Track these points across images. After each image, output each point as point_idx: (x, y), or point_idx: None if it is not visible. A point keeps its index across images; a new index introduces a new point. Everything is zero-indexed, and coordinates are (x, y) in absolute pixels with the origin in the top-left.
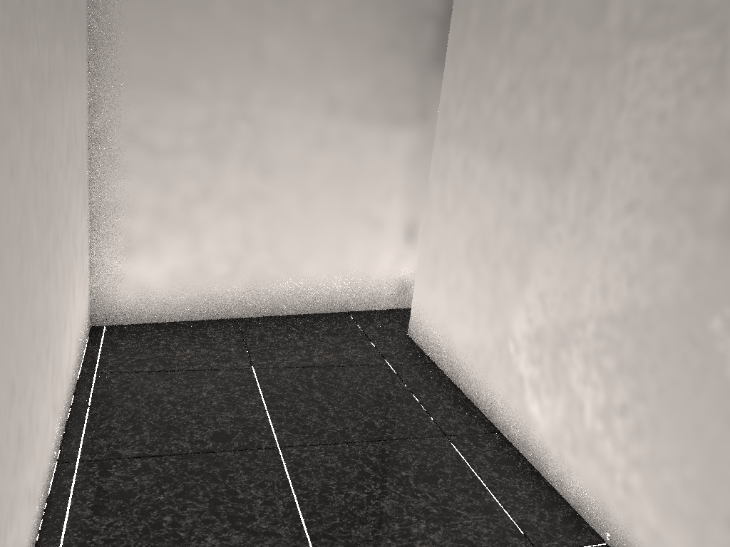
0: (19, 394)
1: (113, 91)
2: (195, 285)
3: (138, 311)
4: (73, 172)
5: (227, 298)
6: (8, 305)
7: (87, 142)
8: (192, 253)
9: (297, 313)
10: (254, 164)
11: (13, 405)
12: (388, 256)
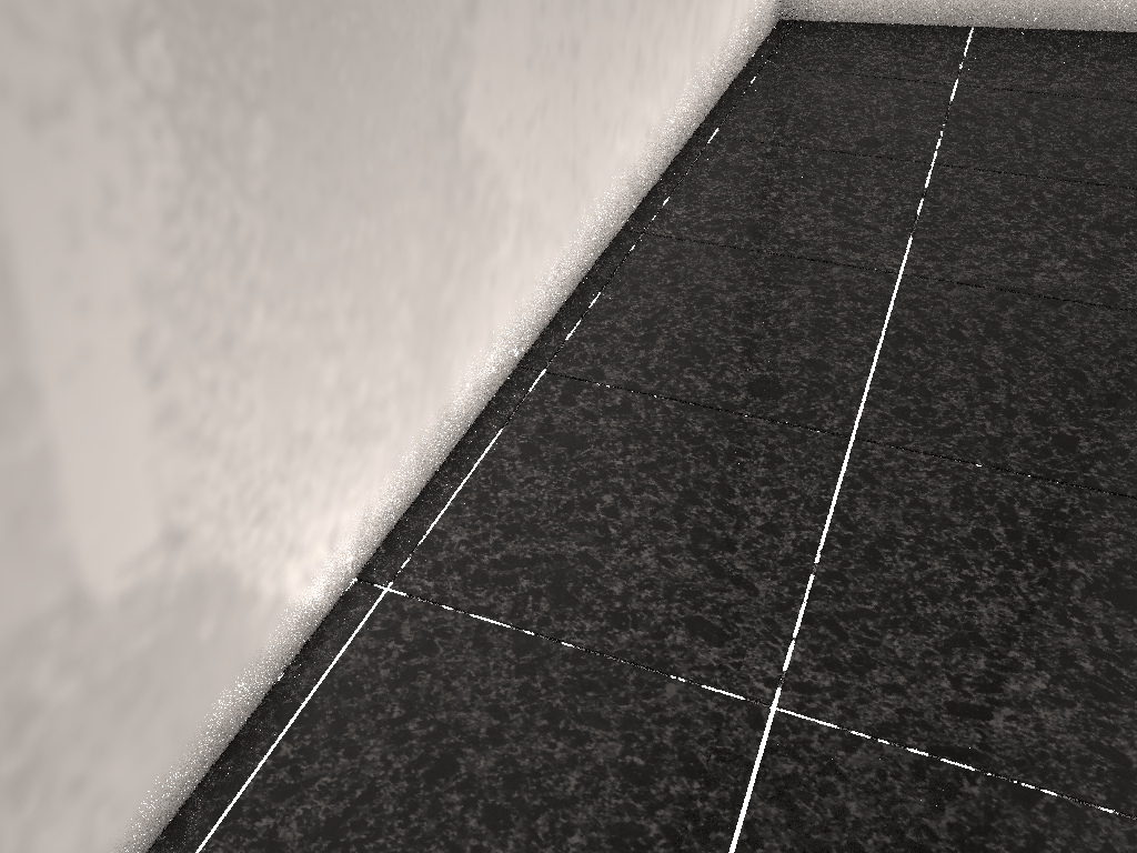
0: (641, 16)
1: None
2: None
3: (838, 4)
4: None
5: None
6: None
7: None
8: None
9: (1071, 28)
10: None
11: (632, 21)
12: None
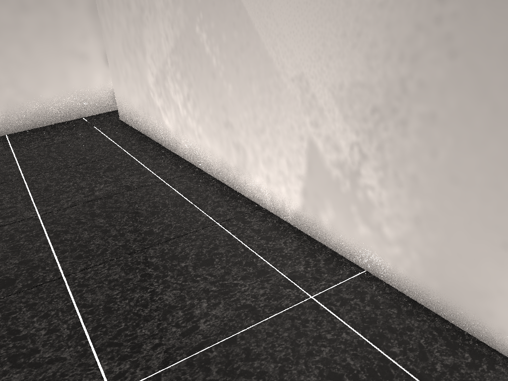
0: None
1: None
2: None
3: None
4: None
5: None
6: None
7: None
8: None
9: (48, 124)
10: None
11: None
12: (98, 77)
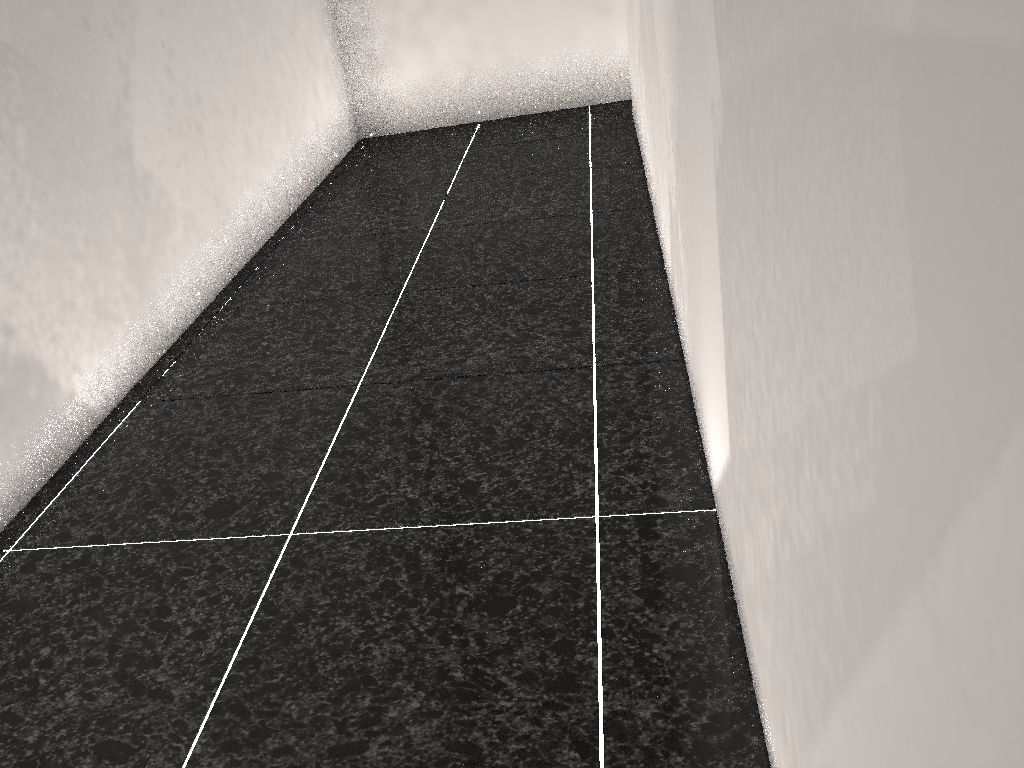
0: (243, 117)
1: None
2: (437, 94)
3: (394, 123)
4: None
5: (467, 103)
6: (220, 59)
7: None
8: (428, 64)
9: (537, 112)
10: None
11: (237, 119)
12: (623, 42)
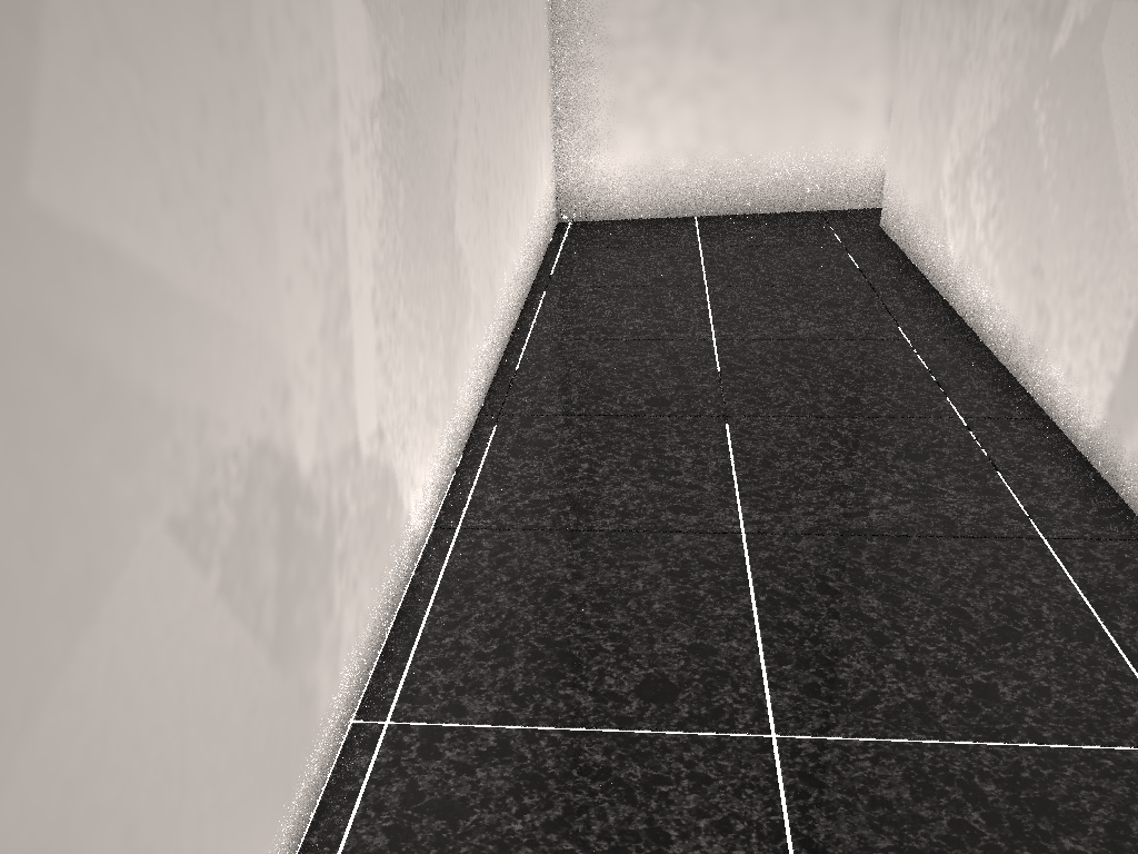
0: (507, 190)
1: None
2: (652, 181)
3: (599, 208)
4: (538, 60)
5: (684, 194)
6: (500, 120)
7: (549, 39)
8: (649, 147)
9: (761, 212)
10: (708, 46)
11: (504, 191)
12: (867, 144)
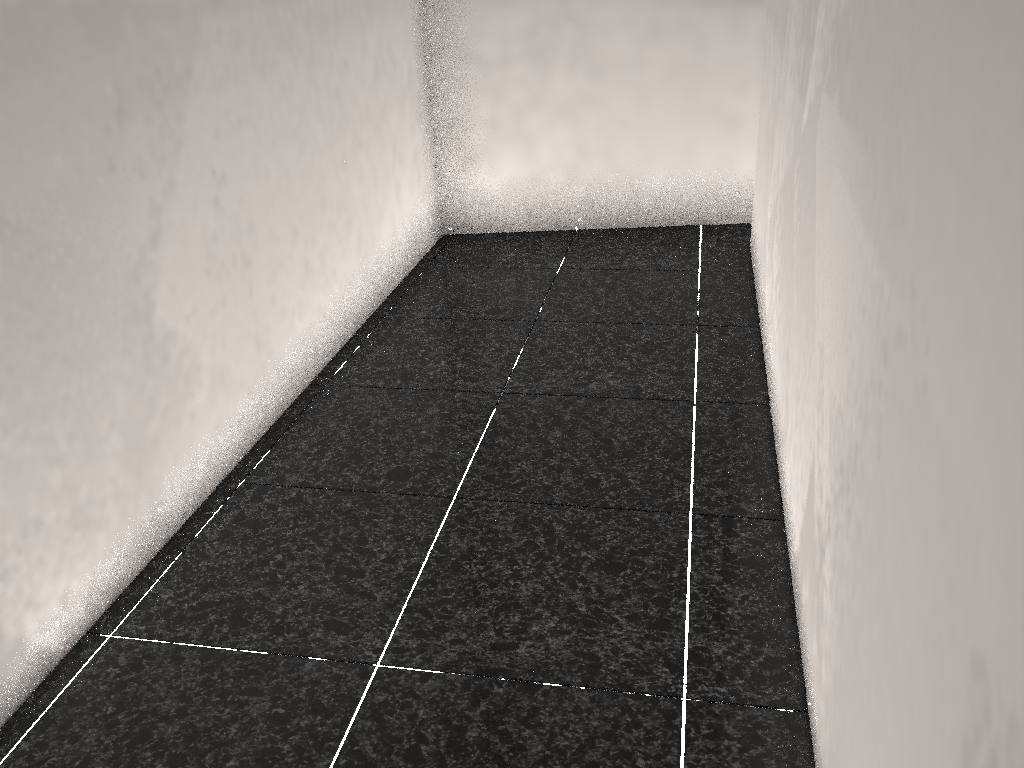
0: (305, 239)
1: (443, 10)
2: (533, 195)
3: (482, 221)
4: (390, 90)
5: (565, 209)
6: (285, 176)
7: (422, 62)
8: (527, 164)
9: (642, 225)
10: (582, 66)
11: (297, 242)
12: (748, 160)
